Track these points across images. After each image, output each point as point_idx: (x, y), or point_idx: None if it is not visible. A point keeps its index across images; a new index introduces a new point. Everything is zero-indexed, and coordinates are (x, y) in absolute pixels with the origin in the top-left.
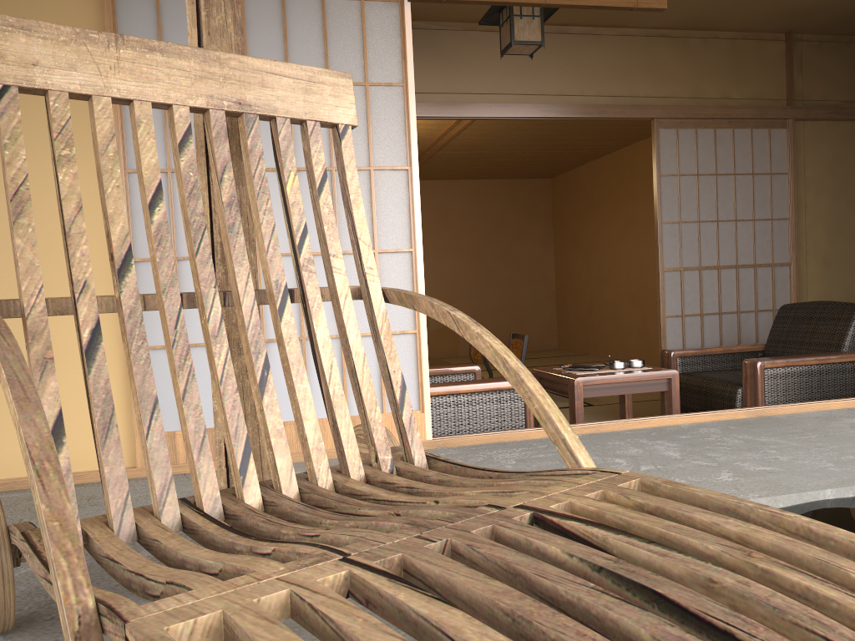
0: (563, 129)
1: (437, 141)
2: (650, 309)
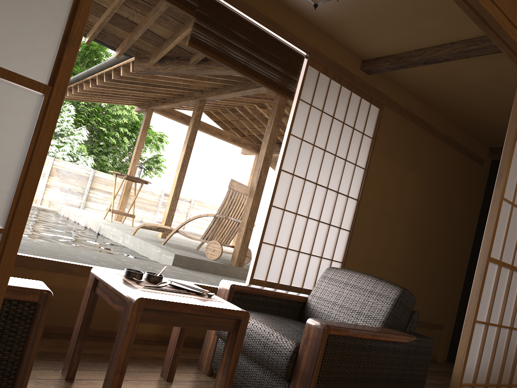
0: None
1: None
2: None
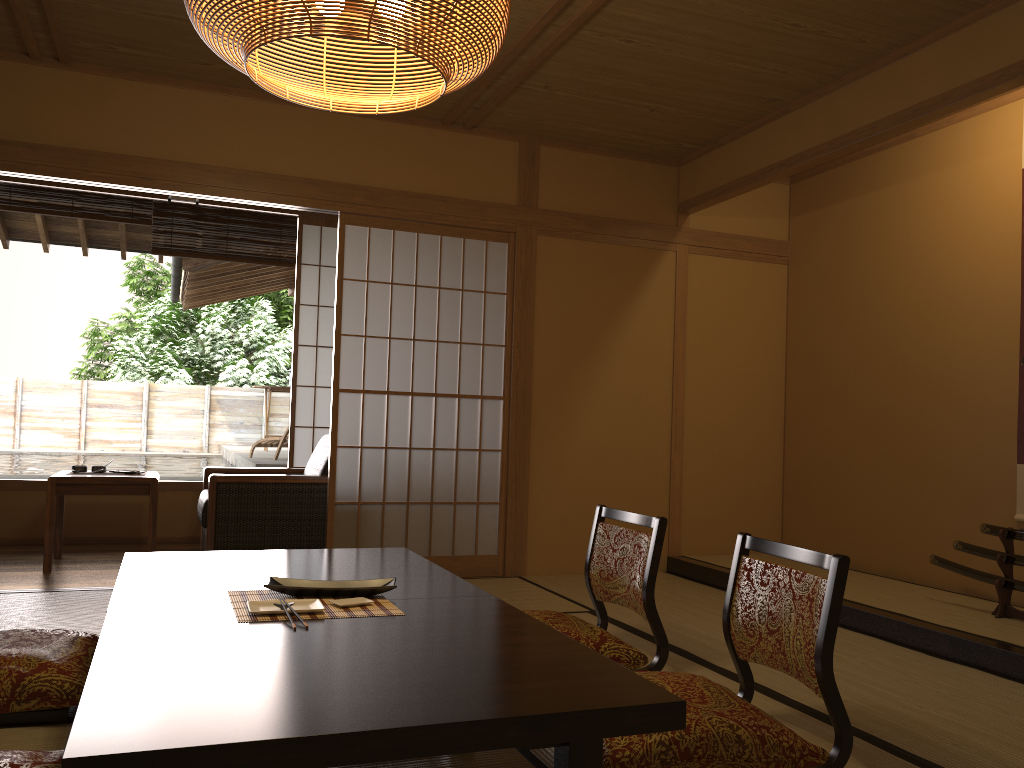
0: None
1: None
2: None
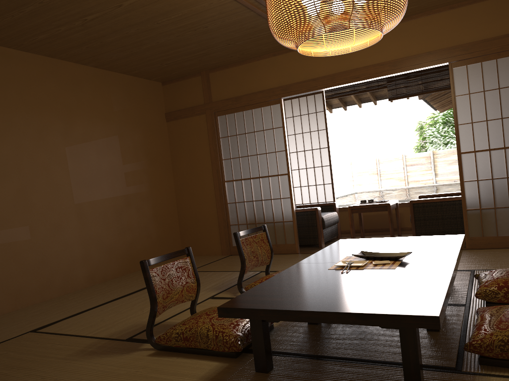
0: None
1: None
2: None
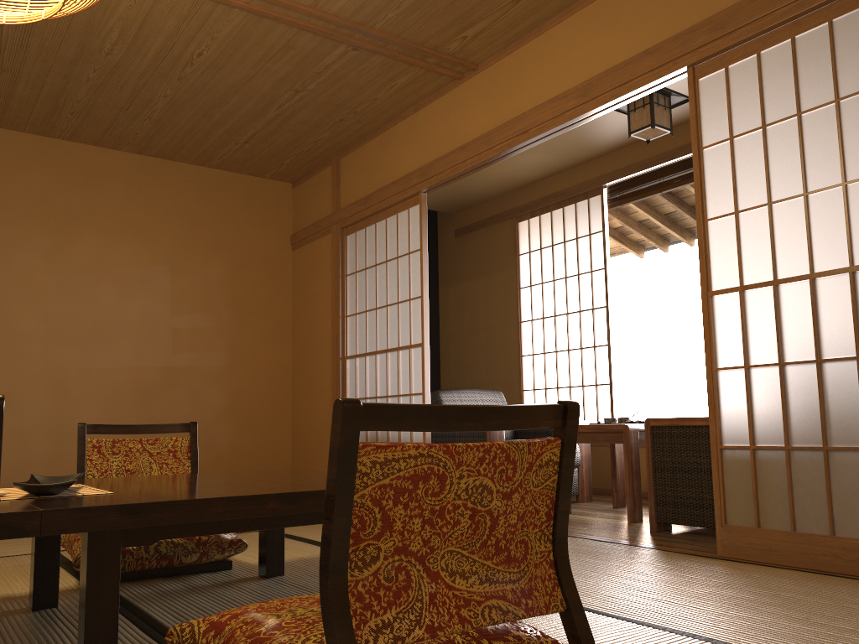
0: None
1: None
2: None
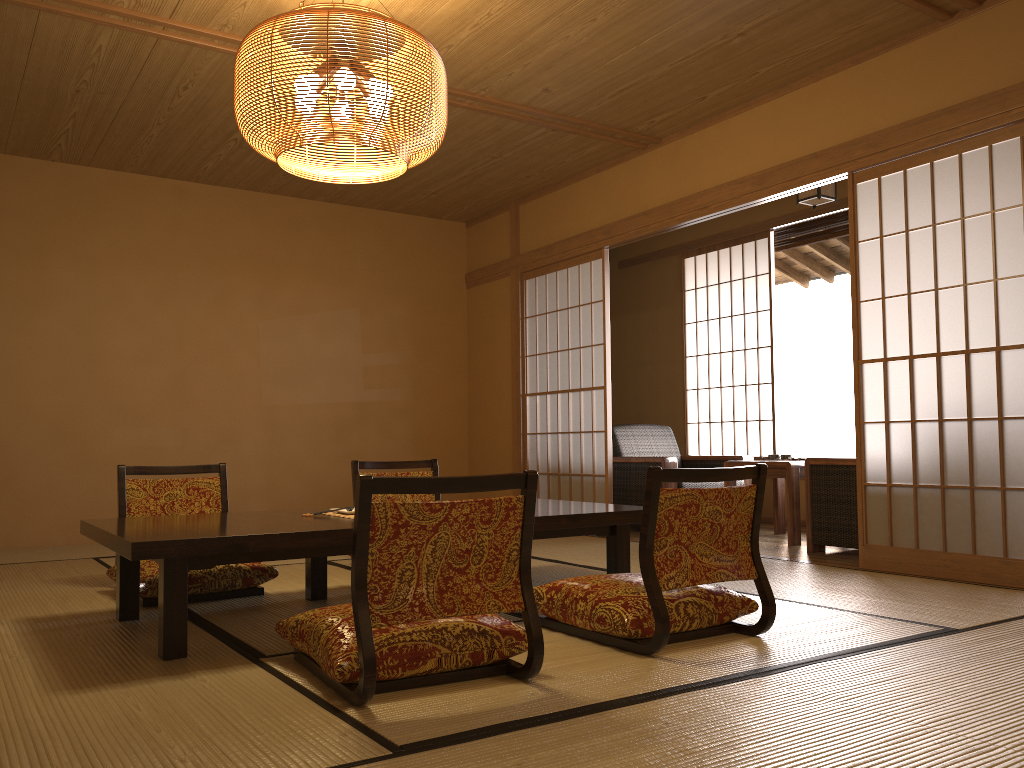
0: (146, 115)
1: (94, 9)
2: (29, 449)
